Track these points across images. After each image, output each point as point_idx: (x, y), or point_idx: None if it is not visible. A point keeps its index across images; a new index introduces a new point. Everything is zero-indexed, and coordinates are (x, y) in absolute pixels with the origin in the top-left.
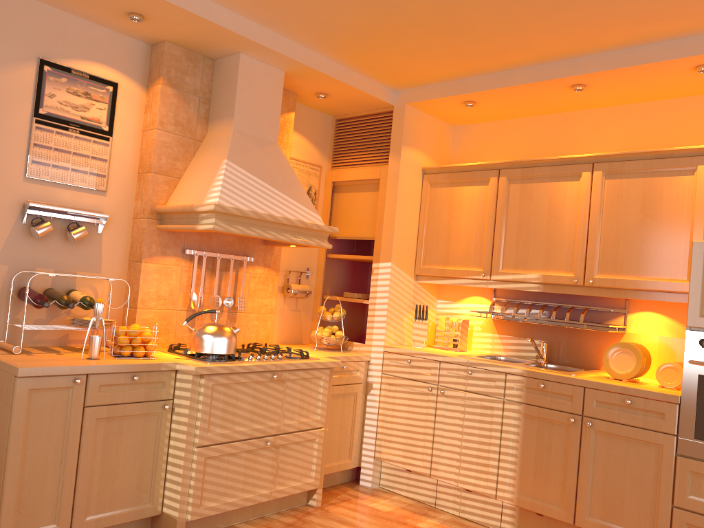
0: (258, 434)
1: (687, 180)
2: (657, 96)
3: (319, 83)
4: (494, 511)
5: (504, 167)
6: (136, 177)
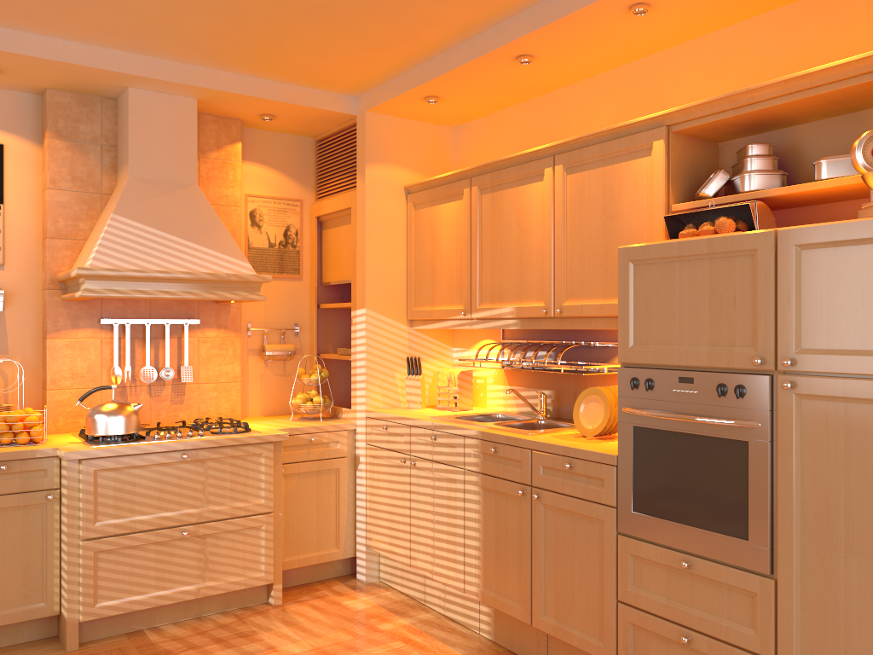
0: (171, 523)
1: (645, 163)
2: (637, 52)
3: (248, 105)
4: (473, 608)
5: (476, 174)
6: (41, 245)
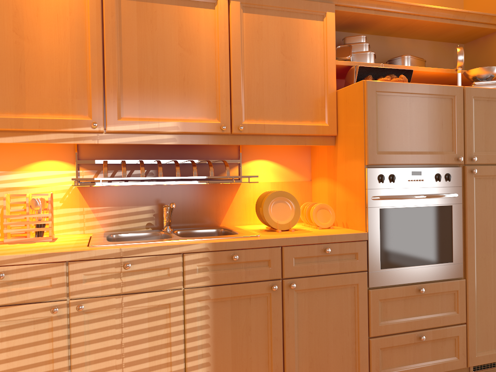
0: None
1: (318, 25)
2: None
3: None
4: None
5: None
6: None
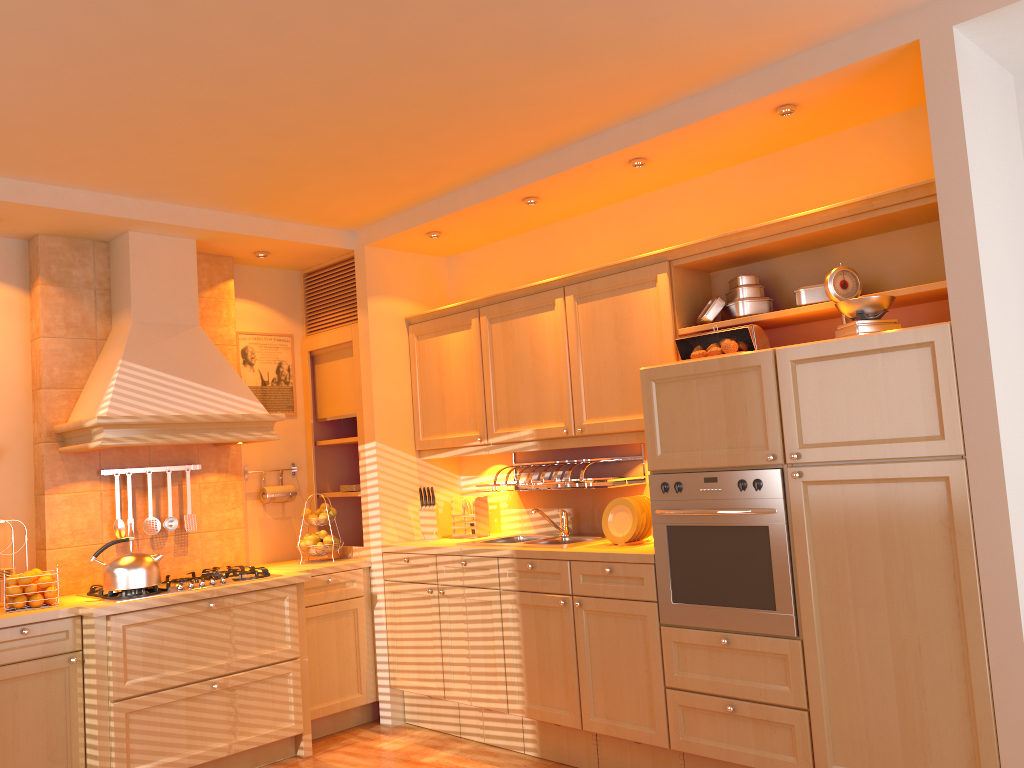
0: (200, 676)
1: (652, 293)
2: (630, 193)
3: (246, 243)
4: (516, 729)
5: (484, 304)
6: (30, 396)
